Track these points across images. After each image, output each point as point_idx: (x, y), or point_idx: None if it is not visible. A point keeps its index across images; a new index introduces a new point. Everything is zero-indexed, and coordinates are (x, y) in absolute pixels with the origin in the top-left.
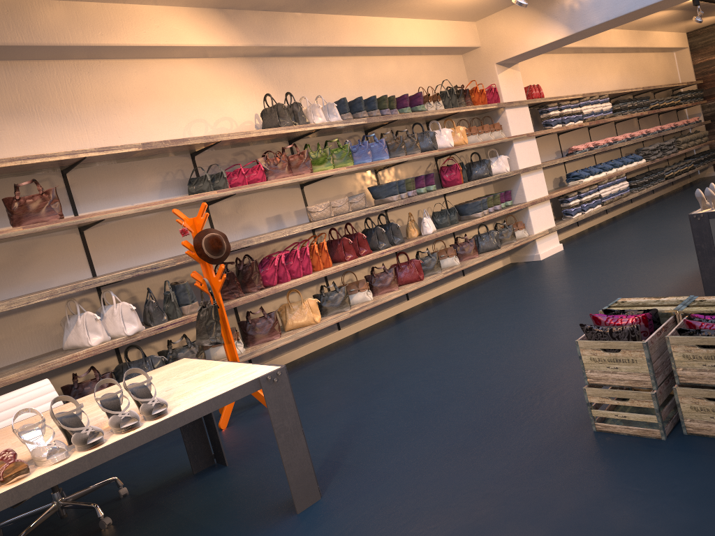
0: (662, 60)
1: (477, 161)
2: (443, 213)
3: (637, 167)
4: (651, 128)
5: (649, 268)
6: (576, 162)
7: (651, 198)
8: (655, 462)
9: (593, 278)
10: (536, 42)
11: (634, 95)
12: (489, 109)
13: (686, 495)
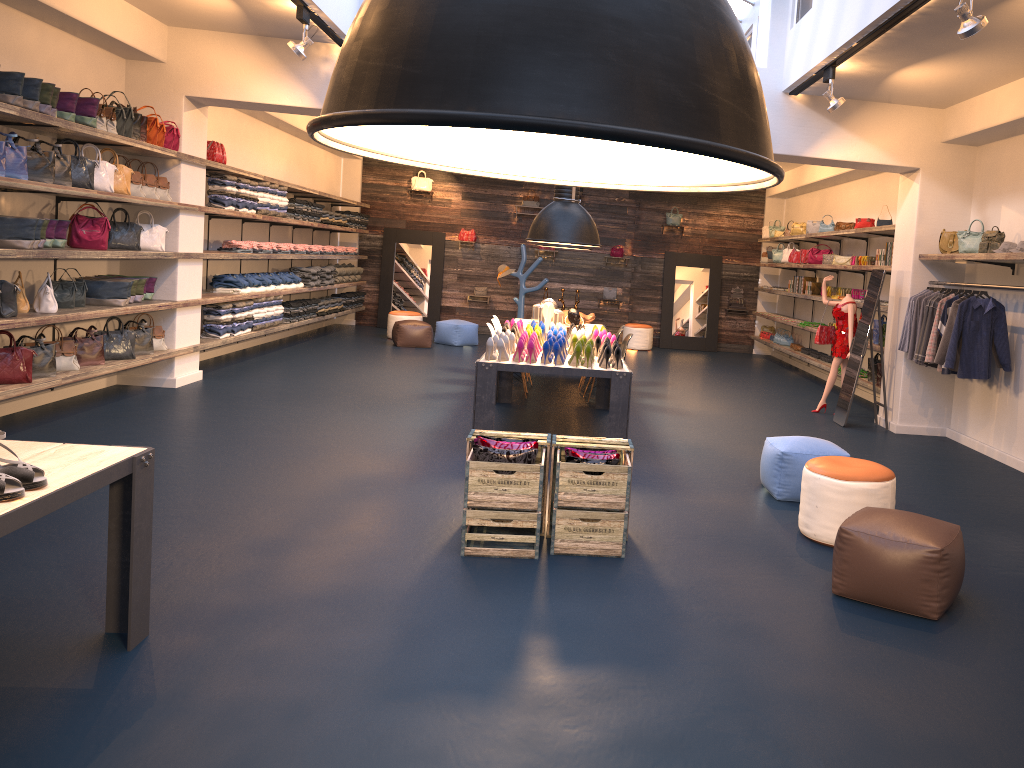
0: (330, 163)
1: (122, 222)
2: (68, 287)
3: (295, 291)
4: (314, 245)
5: (369, 417)
6: (221, 262)
7: (286, 335)
8: (544, 573)
9: (298, 419)
10: (263, 96)
11: (297, 195)
12: (160, 155)
13: (589, 590)
